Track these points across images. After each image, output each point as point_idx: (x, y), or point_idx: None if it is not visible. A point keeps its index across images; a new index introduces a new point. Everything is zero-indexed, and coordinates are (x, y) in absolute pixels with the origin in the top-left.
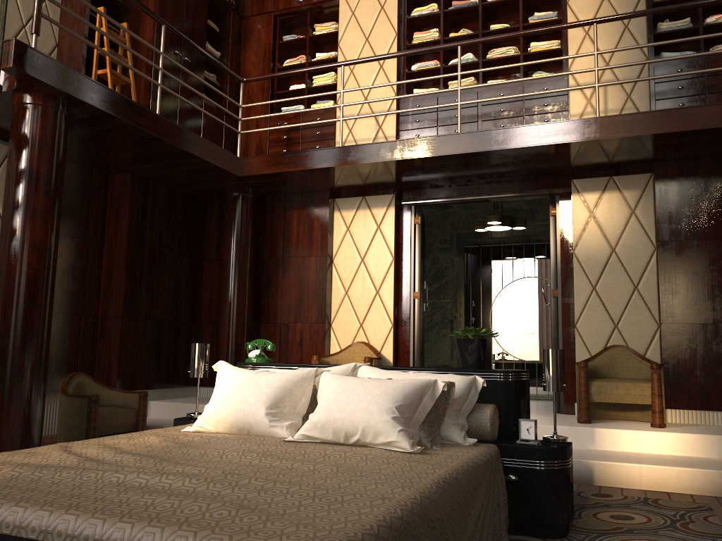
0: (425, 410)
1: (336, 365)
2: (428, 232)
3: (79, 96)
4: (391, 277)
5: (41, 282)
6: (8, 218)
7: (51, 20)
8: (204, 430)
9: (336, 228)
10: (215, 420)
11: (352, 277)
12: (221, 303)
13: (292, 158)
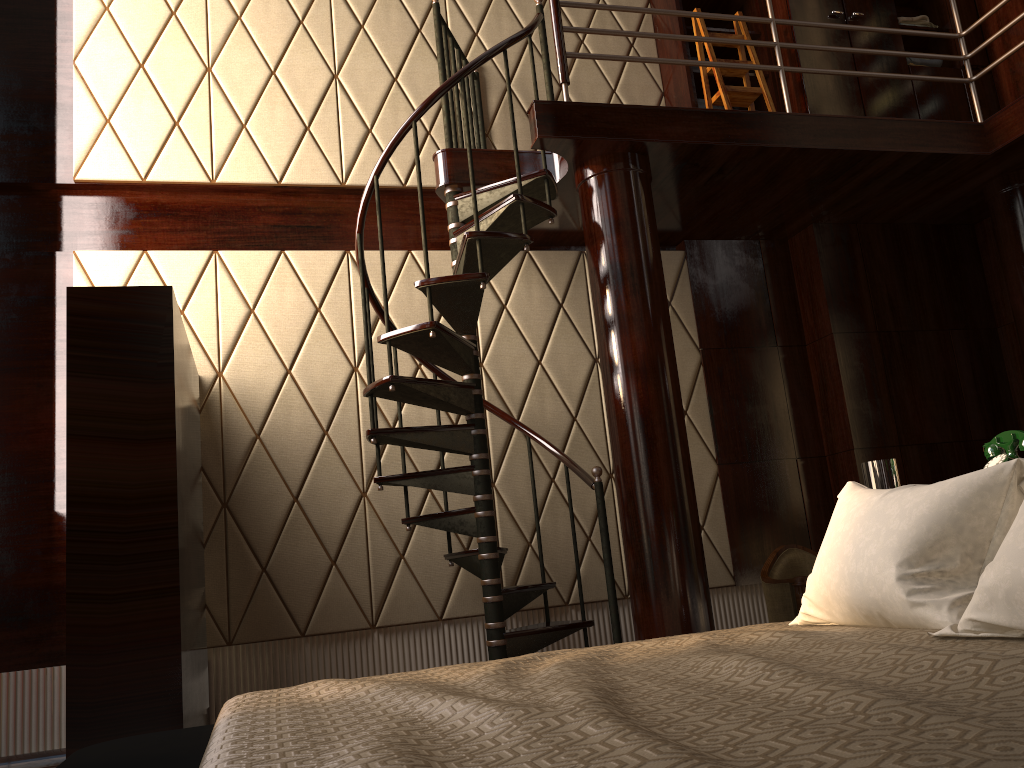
0: None
1: None
2: None
3: (643, 138)
4: None
5: (656, 415)
6: (599, 340)
7: (581, 56)
8: (816, 620)
9: None
10: (823, 599)
11: None
12: None
13: None
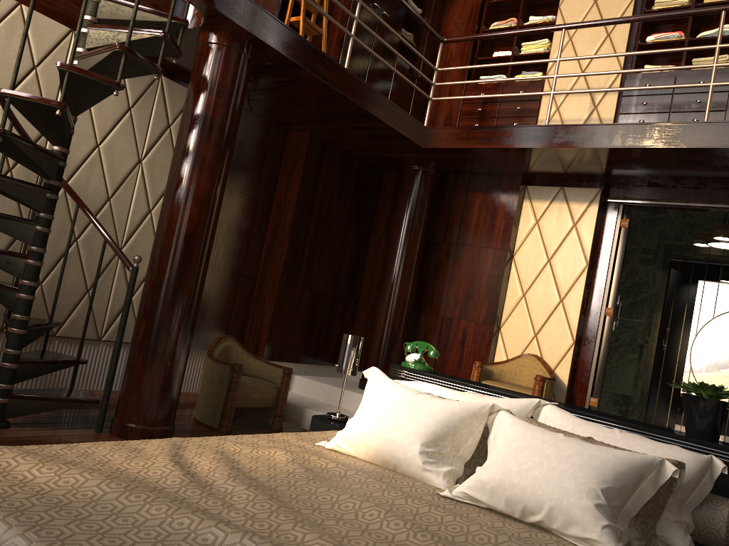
0: (641, 499)
1: (512, 395)
2: (629, 237)
3: (265, 39)
4: (581, 286)
5: (200, 238)
6: (176, 165)
7: None
8: (341, 450)
9: (523, 220)
10: (356, 442)
11: (534, 278)
12: (383, 285)
13: (486, 134)
